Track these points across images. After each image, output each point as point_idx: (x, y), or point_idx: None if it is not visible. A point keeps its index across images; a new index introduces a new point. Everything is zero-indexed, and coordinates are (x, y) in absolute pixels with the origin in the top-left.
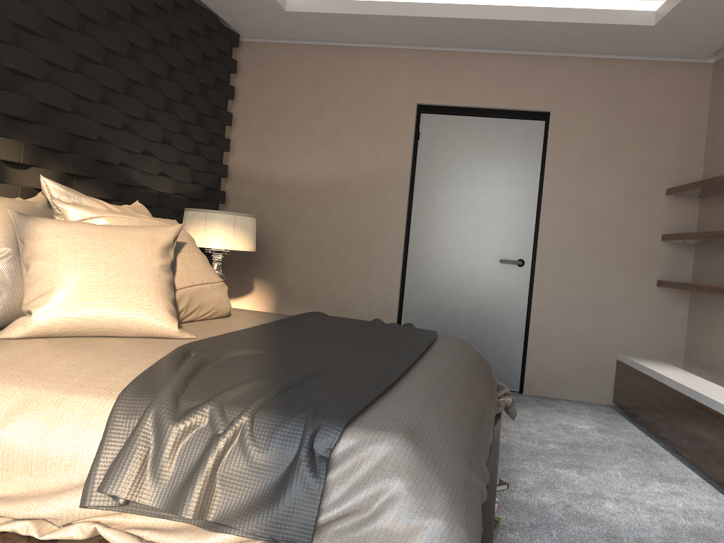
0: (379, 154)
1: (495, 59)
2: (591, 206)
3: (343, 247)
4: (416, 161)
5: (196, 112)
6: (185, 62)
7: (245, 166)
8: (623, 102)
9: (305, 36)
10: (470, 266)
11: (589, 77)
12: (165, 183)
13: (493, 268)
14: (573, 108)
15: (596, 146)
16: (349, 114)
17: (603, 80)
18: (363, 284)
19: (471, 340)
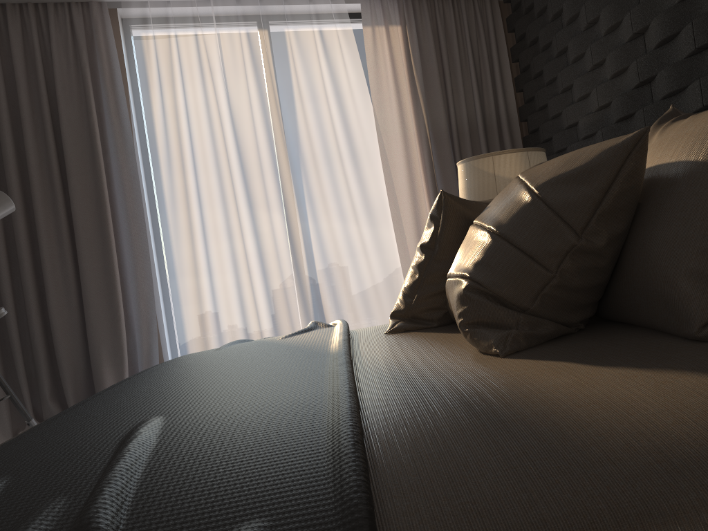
0: None
1: None
2: None
3: None
4: None
5: None
6: None
7: None
8: None
9: None
10: None
11: None
12: None
13: None
14: None
15: None
16: None
17: None
18: None
19: None
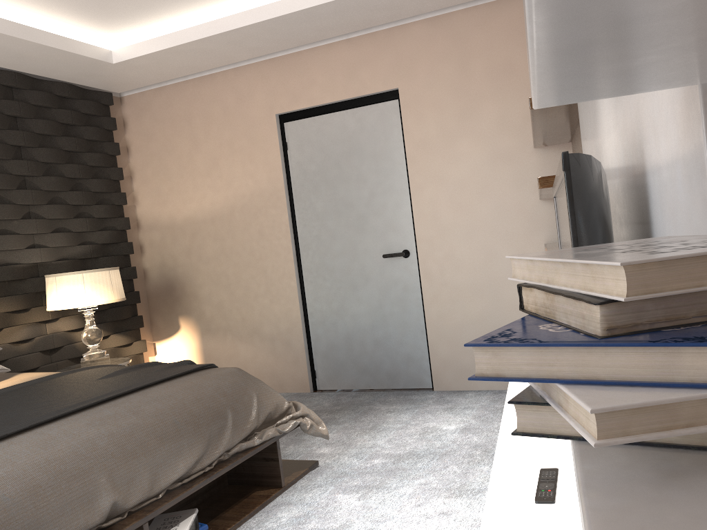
0: (254, 174)
1: (335, 49)
2: (459, 179)
3: (243, 272)
4: (289, 172)
5: (68, 178)
6: (37, 137)
7: (150, 213)
8: (468, 57)
9: (162, 78)
10: (360, 267)
11: (428, 40)
12: (35, 254)
13: (382, 264)
14: (419, 78)
15: (451, 113)
16: (221, 141)
17: (443, 40)
18: (267, 305)
19: (377, 342)
